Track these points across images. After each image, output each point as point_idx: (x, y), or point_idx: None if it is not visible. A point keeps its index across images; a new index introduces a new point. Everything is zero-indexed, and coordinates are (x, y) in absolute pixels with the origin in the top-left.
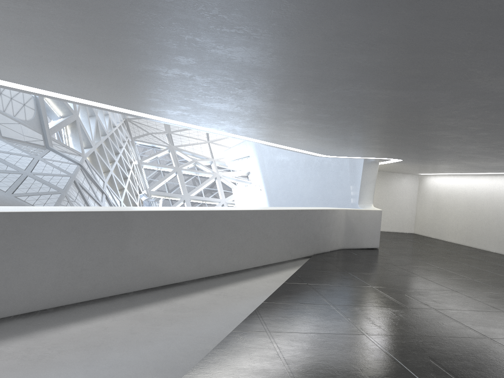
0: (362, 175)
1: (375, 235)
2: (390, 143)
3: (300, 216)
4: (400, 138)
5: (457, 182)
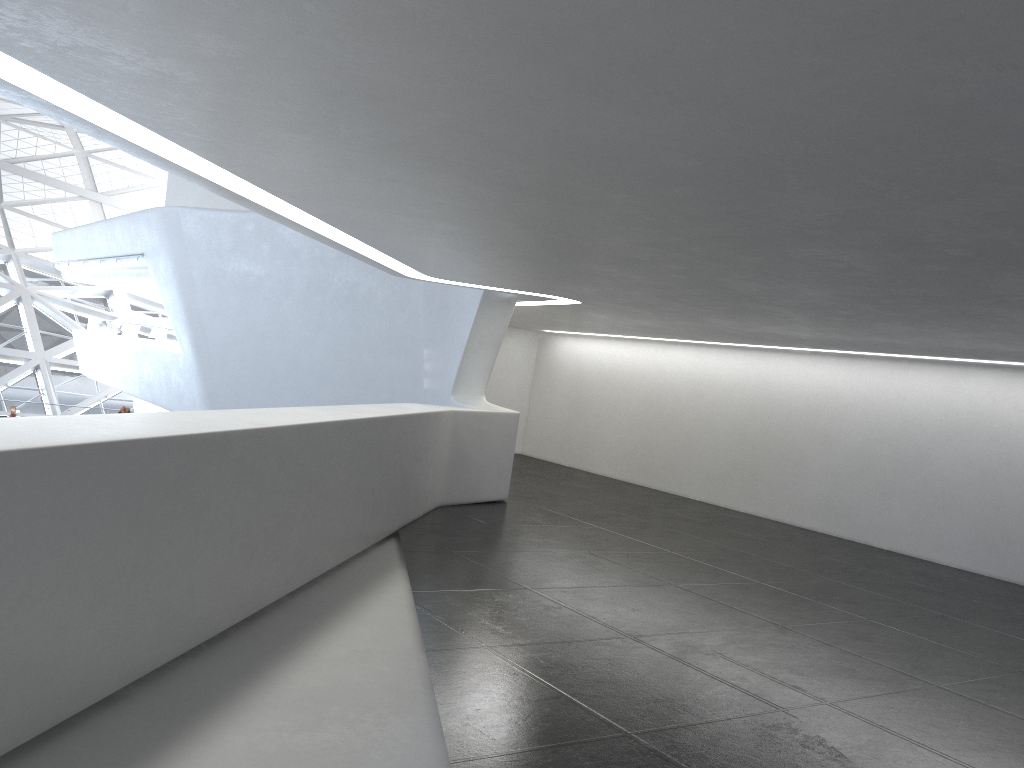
0: (473, 329)
1: (504, 470)
2: (654, 265)
3: (388, 433)
4: (716, 255)
5: (625, 355)
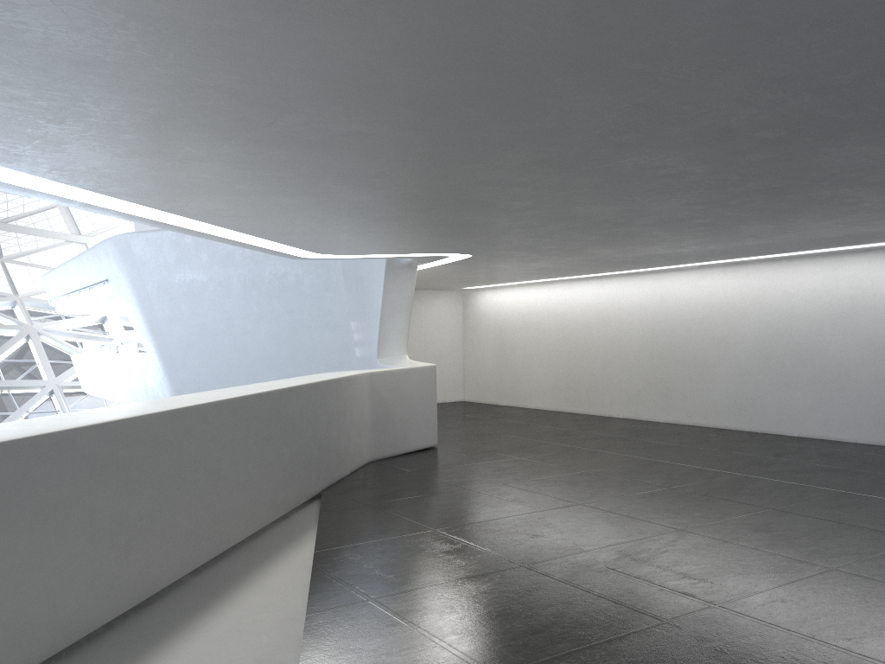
0: (384, 296)
1: (429, 419)
2: (503, 204)
3: (289, 404)
4: (548, 183)
5: (537, 298)
